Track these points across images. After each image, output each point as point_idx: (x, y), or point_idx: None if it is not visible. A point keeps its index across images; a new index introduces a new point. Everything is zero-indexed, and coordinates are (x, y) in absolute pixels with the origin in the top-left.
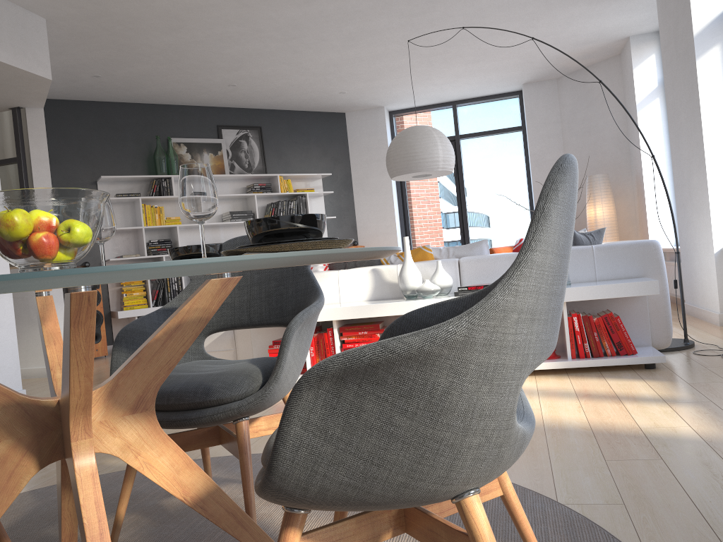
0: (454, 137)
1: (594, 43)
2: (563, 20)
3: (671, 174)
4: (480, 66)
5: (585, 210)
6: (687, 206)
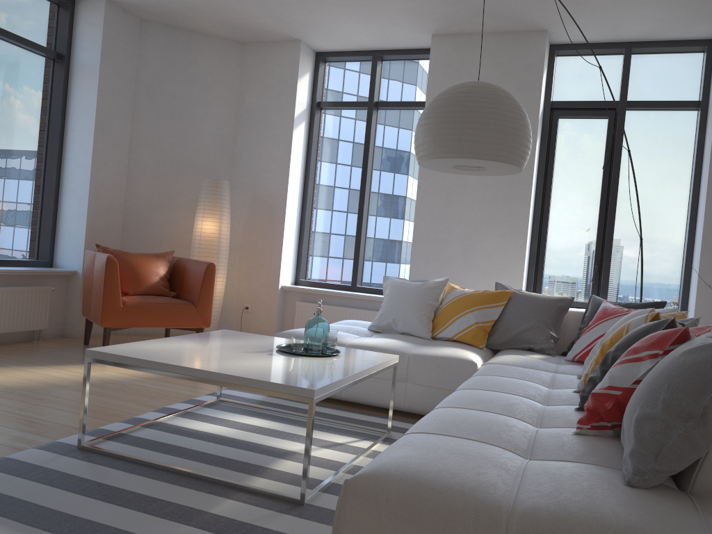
0: None
1: (280, 25)
2: (361, 0)
3: (300, 207)
4: None
5: (152, 215)
6: (451, 263)
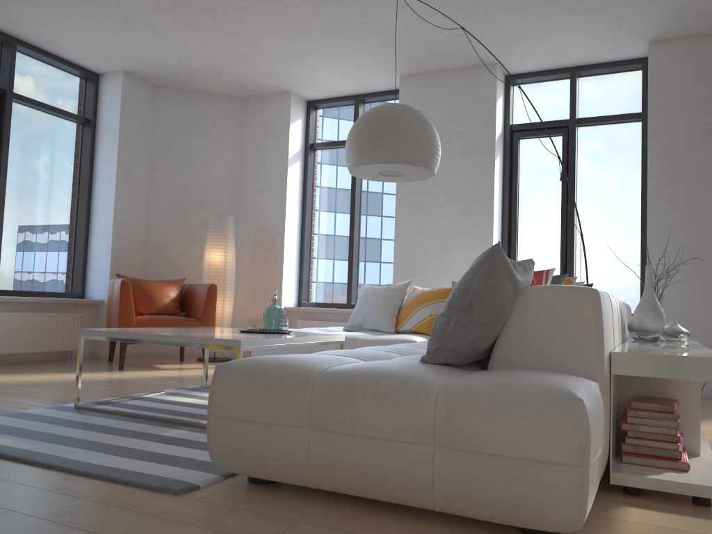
0: (1, 91)
1: (270, 80)
2: (330, 52)
3: (299, 236)
4: (174, 31)
5: (169, 251)
6: (428, 274)
